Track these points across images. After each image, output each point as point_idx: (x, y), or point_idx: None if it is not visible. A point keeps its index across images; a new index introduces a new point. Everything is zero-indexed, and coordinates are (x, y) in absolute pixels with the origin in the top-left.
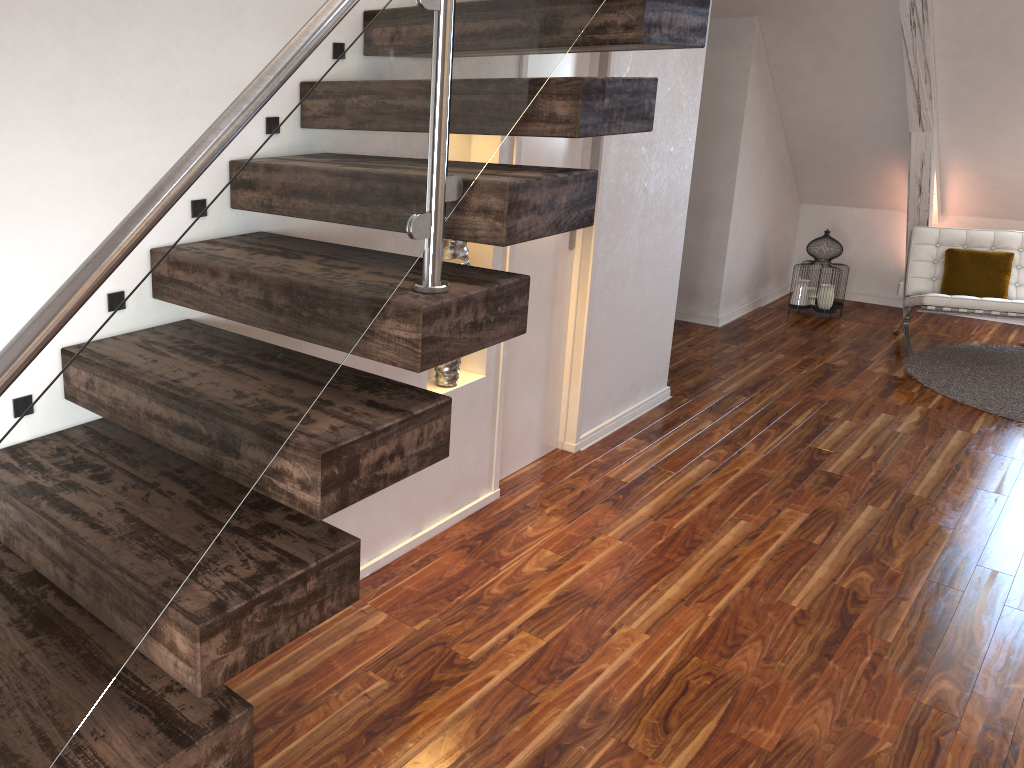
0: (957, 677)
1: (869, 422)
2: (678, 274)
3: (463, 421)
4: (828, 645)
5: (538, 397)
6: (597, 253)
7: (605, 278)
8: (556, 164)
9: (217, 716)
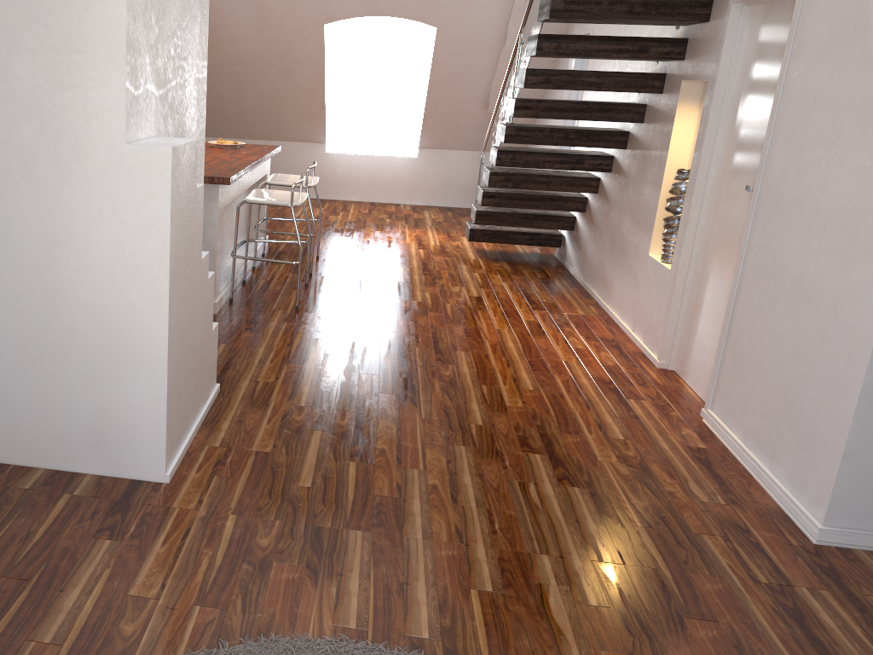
0: (386, 341)
1: (586, 566)
2: (863, 363)
3: (657, 288)
4: (436, 340)
5: (713, 343)
6: (751, 238)
7: (756, 271)
8: (757, 143)
9: (484, 190)
